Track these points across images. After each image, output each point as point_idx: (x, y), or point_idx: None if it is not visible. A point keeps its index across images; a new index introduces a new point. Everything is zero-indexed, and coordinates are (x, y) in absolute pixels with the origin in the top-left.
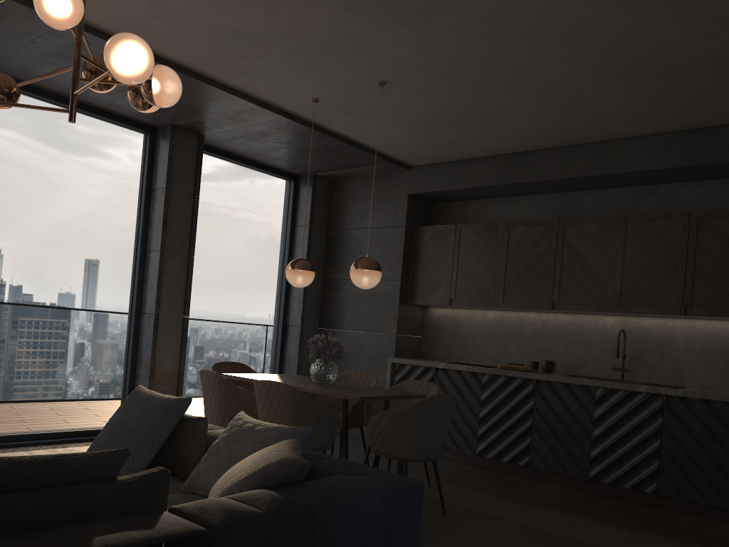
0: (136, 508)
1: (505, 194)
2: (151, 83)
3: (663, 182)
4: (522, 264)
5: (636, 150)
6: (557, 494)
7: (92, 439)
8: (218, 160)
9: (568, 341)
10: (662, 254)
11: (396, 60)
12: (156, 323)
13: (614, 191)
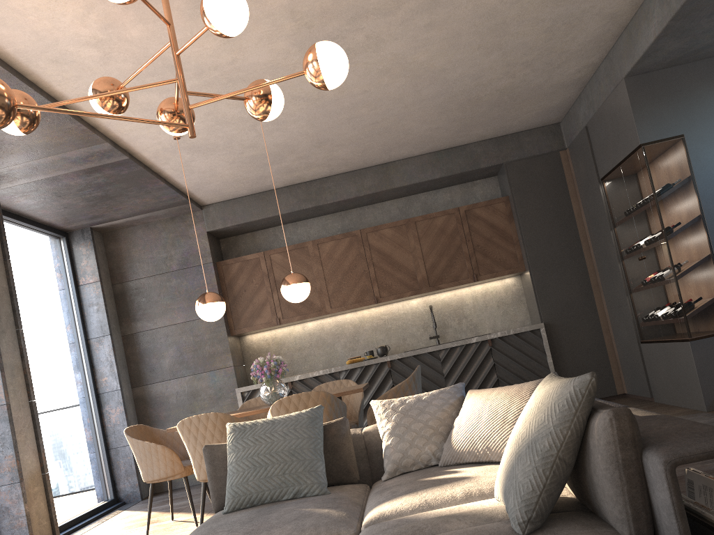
0: None
1: (296, 219)
2: (272, 96)
3: (423, 191)
4: (339, 273)
5: (411, 168)
6: None
7: None
8: None
9: (386, 328)
10: (448, 241)
11: (293, 93)
12: (10, 415)
13: (387, 204)
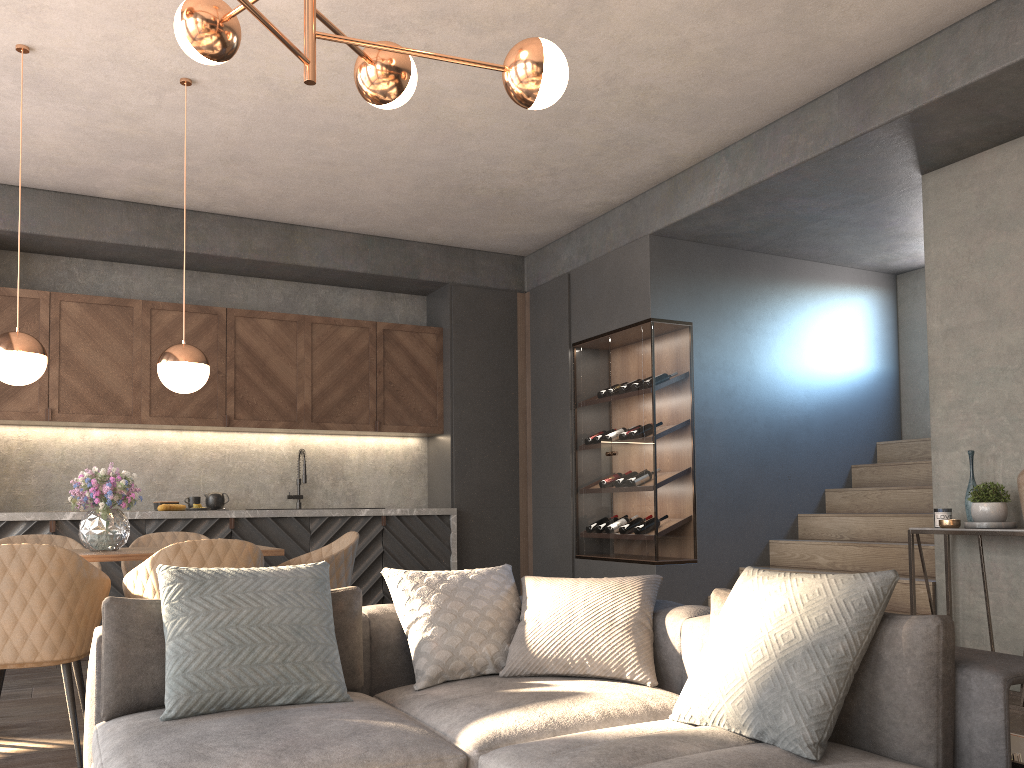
0: None
1: (118, 257)
2: (411, 76)
3: (325, 283)
4: None
5: (327, 245)
6: None
7: None
8: None
9: (224, 467)
10: (352, 365)
11: (264, 71)
12: None
13: (268, 283)
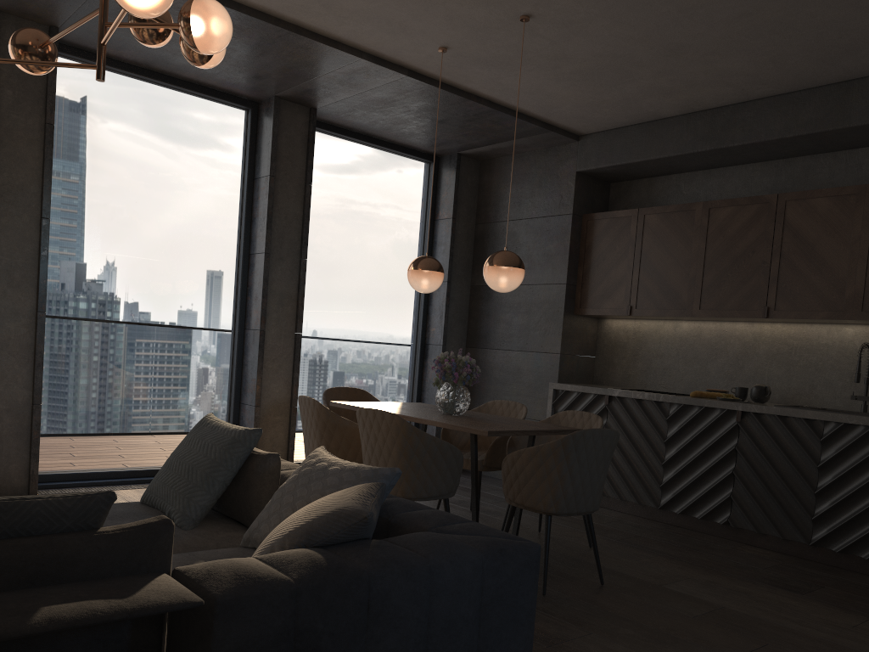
0: (121, 569)
1: (705, 165)
2: (190, 21)
3: None
4: (727, 258)
5: None
6: (765, 563)
7: None
8: (337, 140)
9: (789, 360)
10: None
11: None
12: (261, 341)
13: (859, 153)
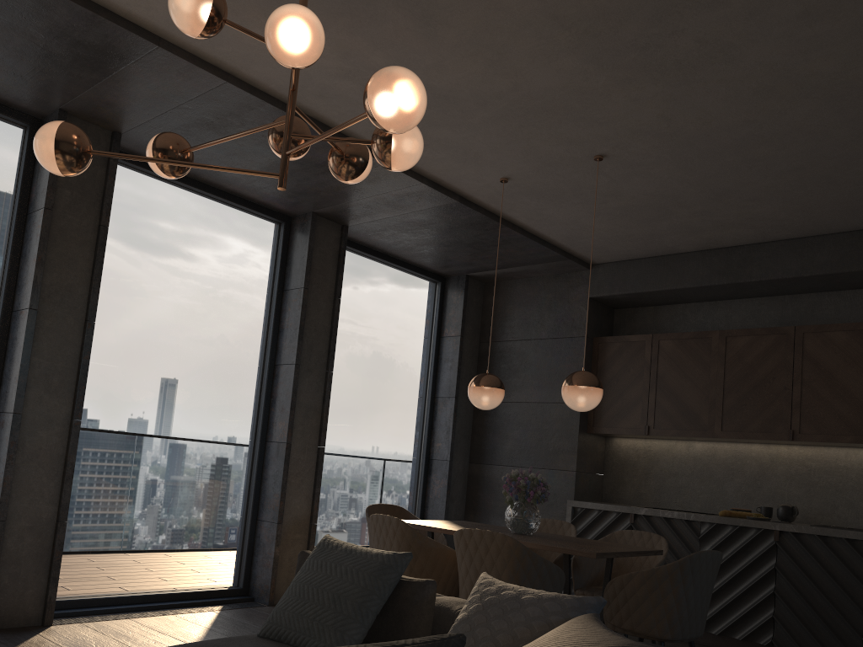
0: None
1: (714, 297)
2: (391, 139)
3: None
4: (747, 383)
5: None
6: None
7: (206, 603)
8: (357, 256)
9: (809, 481)
10: None
11: (629, 126)
12: (287, 455)
13: (862, 293)
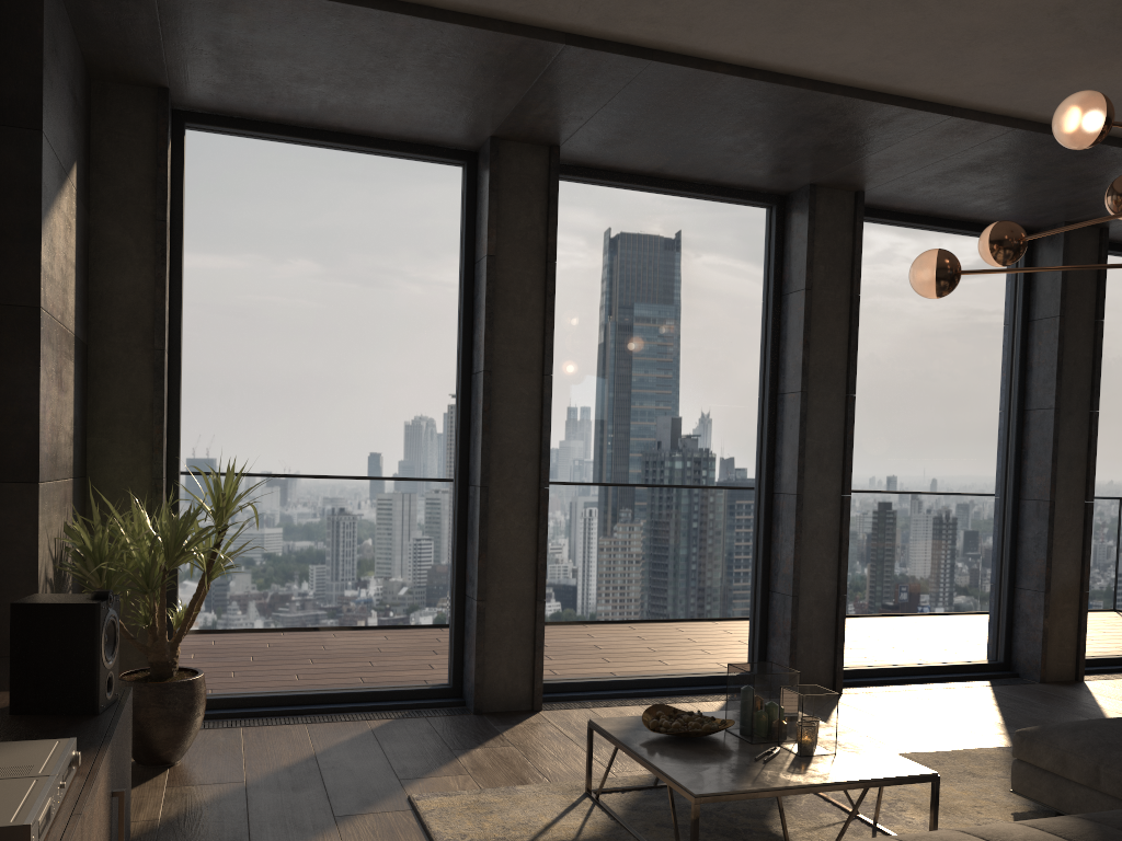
0: None
1: None
2: None
3: None
4: None
5: None
6: None
7: (969, 678)
8: (1113, 259)
9: None
10: None
11: None
12: (1051, 514)
13: None
